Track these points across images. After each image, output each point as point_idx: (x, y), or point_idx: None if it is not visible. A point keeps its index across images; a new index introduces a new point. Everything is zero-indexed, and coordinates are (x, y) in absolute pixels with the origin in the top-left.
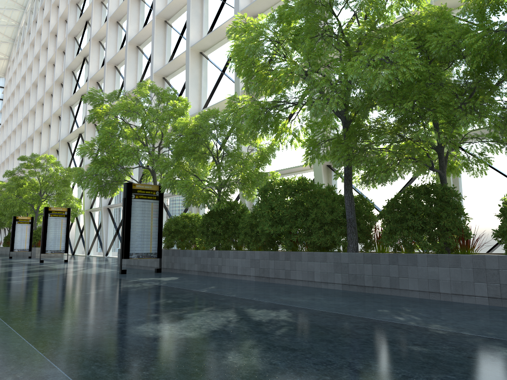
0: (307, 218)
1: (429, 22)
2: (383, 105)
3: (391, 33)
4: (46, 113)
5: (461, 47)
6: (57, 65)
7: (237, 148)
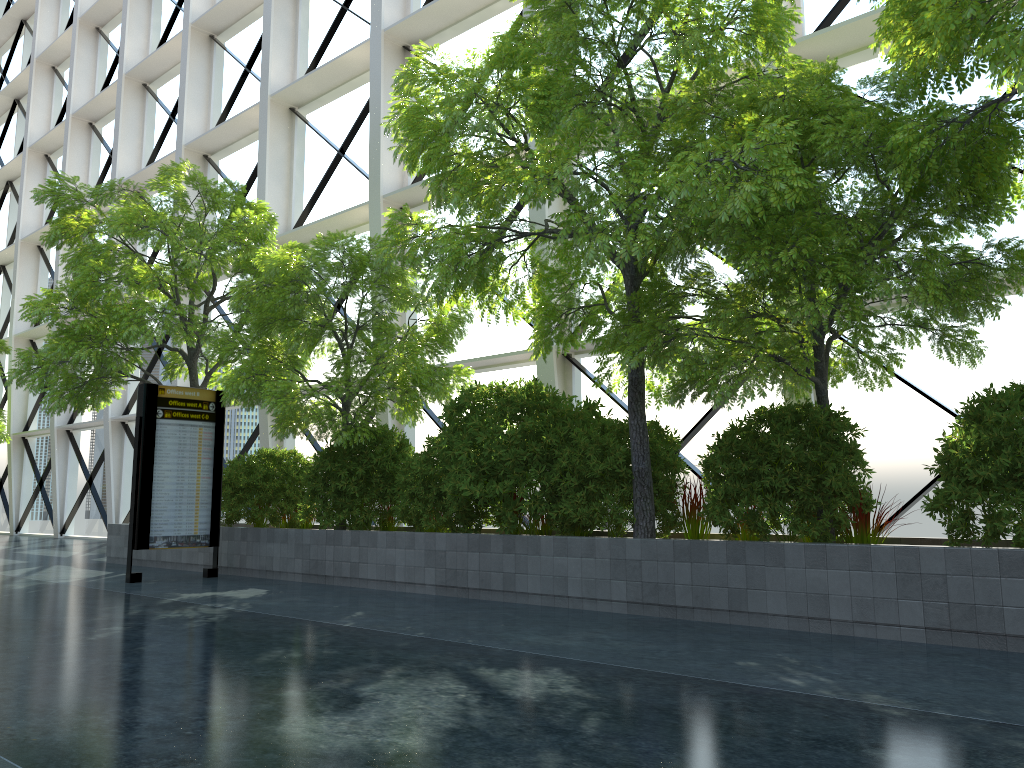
0: (548, 467)
1: (810, 92)
2: (734, 251)
3: (742, 109)
4: None
5: (886, 148)
6: None
7: (391, 317)
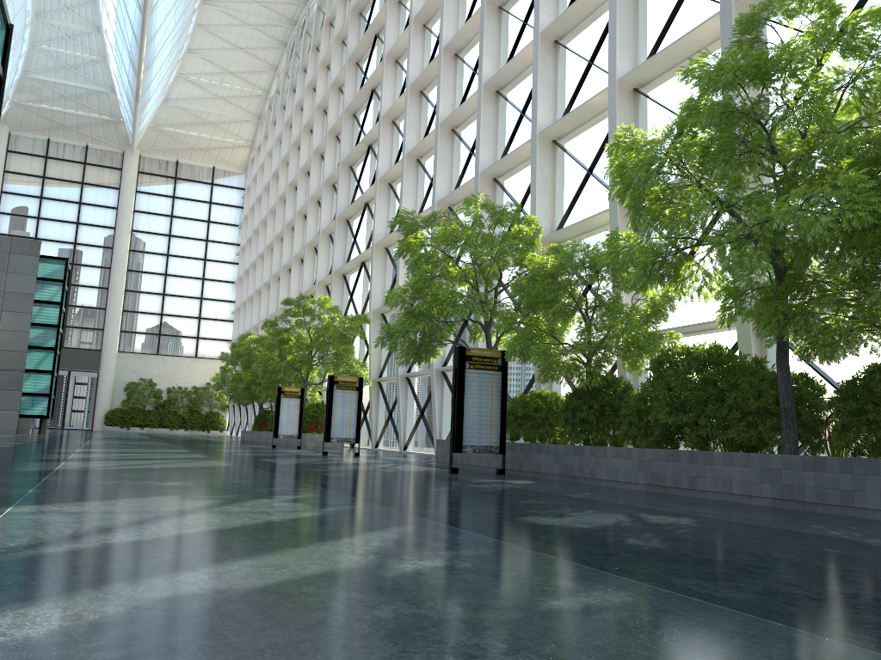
0: (722, 405)
1: None
2: (824, 258)
3: (839, 156)
4: (310, 230)
5: None
6: (328, 157)
7: (617, 298)
